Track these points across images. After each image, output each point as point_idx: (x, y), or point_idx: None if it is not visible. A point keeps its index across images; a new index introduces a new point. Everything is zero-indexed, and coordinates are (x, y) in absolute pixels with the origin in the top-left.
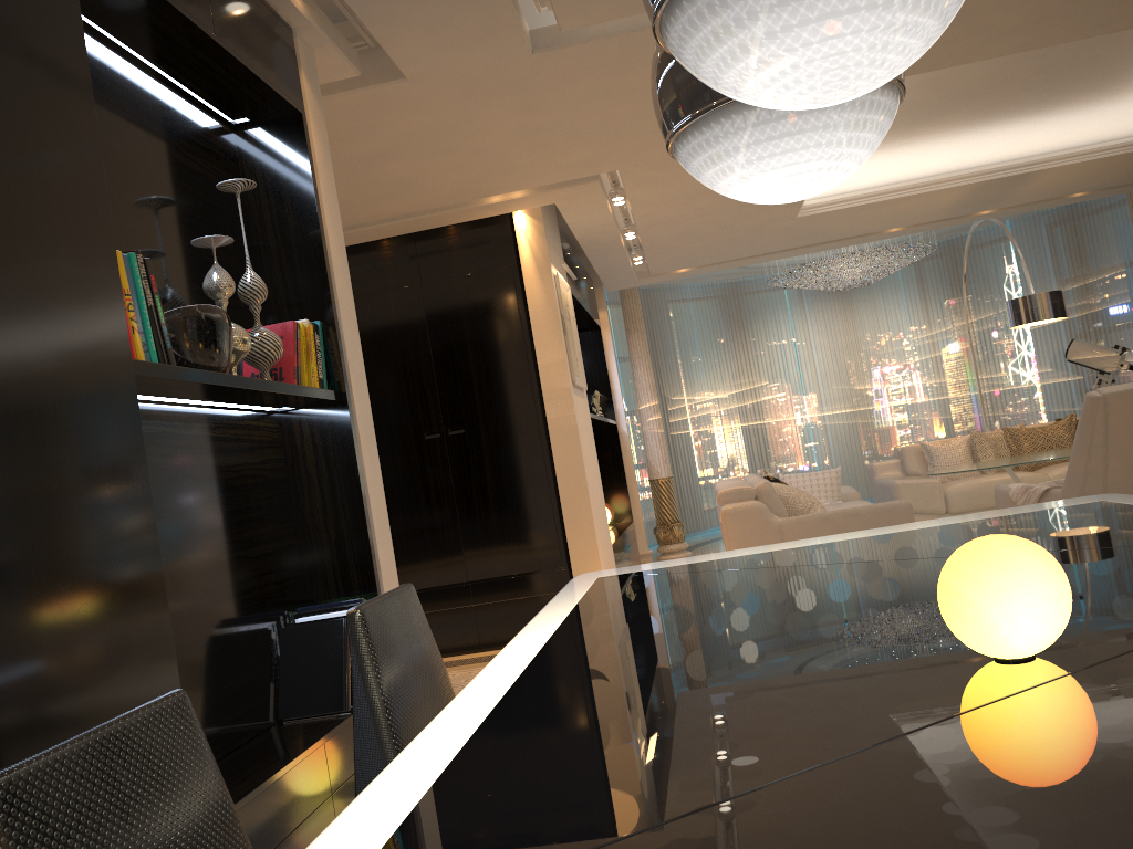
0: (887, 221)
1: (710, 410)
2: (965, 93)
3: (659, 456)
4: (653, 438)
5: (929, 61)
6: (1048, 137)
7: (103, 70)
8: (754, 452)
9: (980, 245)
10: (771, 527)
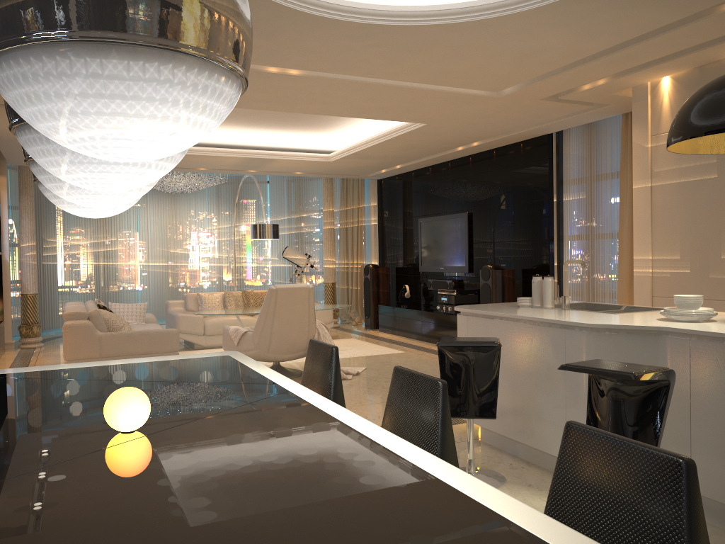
0: (198, 164)
1: (74, 251)
2: (244, 112)
3: (31, 279)
4: (28, 266)
5: None
6: (287, 141)
7: None
8: (100, 282)
9: (253, 183)
10: (95, 338)
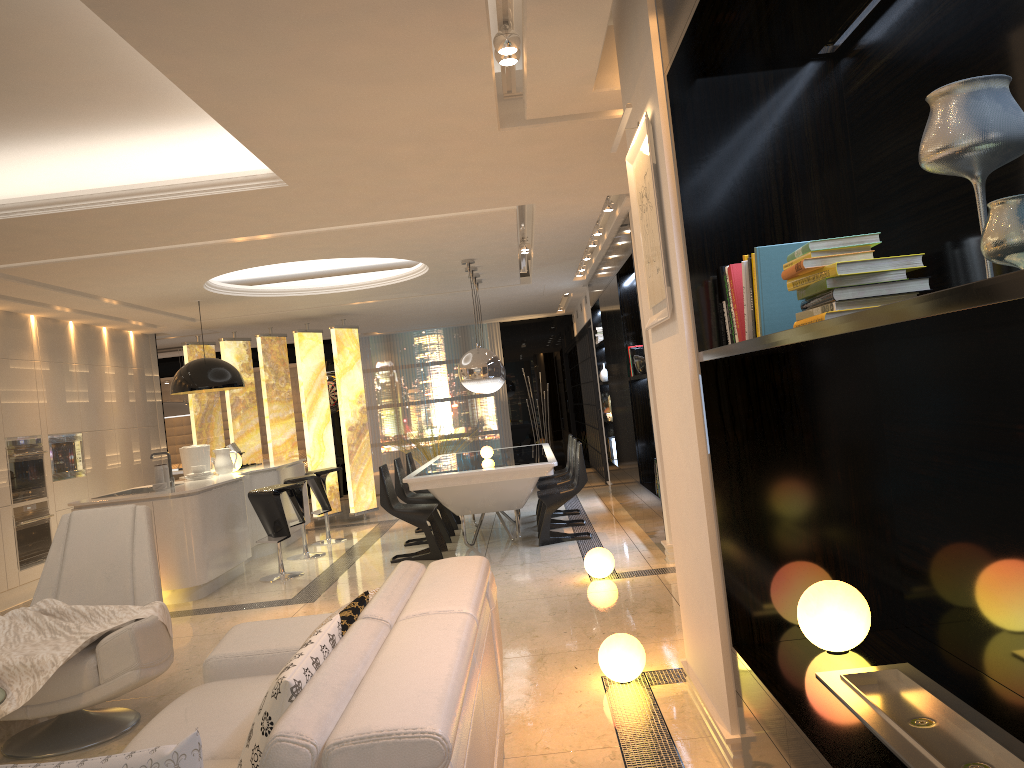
0: None
1: None
2: None
3: None
4: None
5: (235, 199)
6: None
7: None
8: None
9: None
10: None
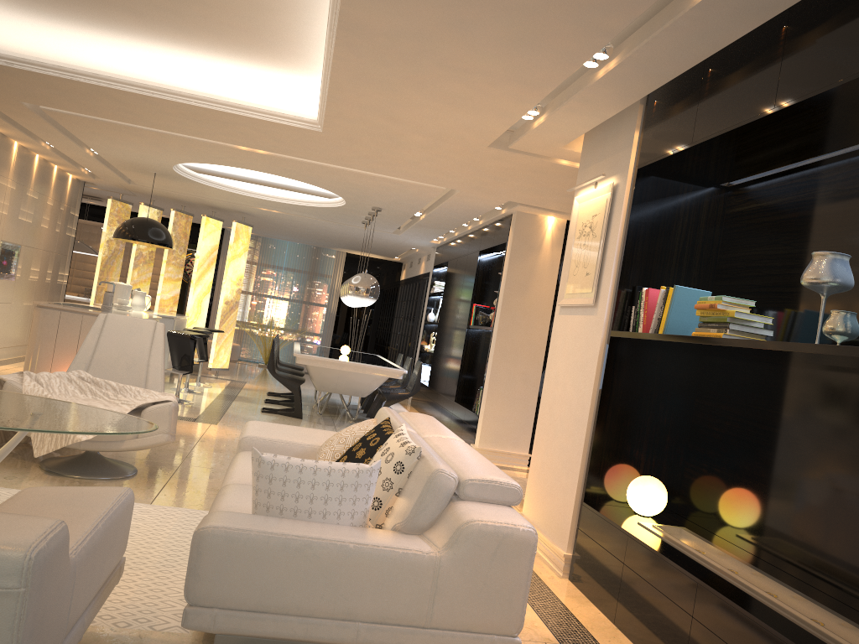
0: None
1: None
2: None
3: None
4: None
5: (277, 127)
6: None
7: None
8: None
9: None
10: None
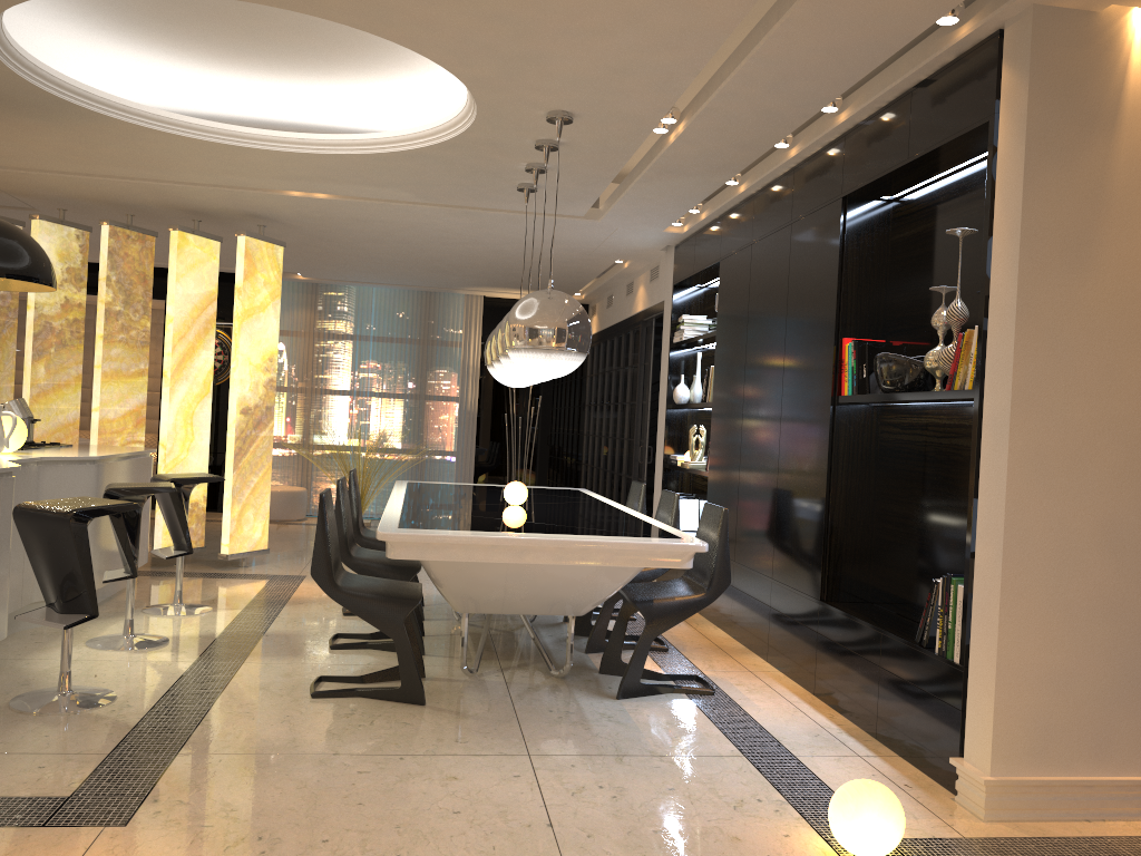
0: None
1: None
2: None
3: None
4: None
5: None
6: None
7: (941, 199)
8: None
9: None
10: None
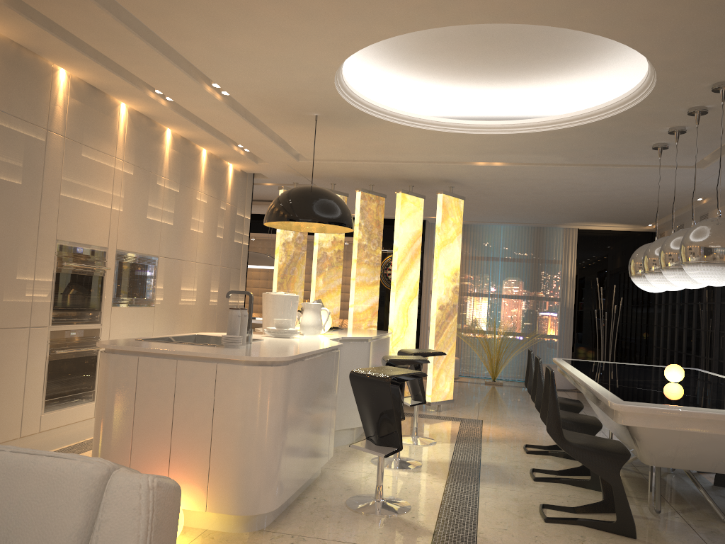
0: None
1: None
2: None
3: None
4: None
5: None
6: None
7: None
8: None
9: None
10: None
